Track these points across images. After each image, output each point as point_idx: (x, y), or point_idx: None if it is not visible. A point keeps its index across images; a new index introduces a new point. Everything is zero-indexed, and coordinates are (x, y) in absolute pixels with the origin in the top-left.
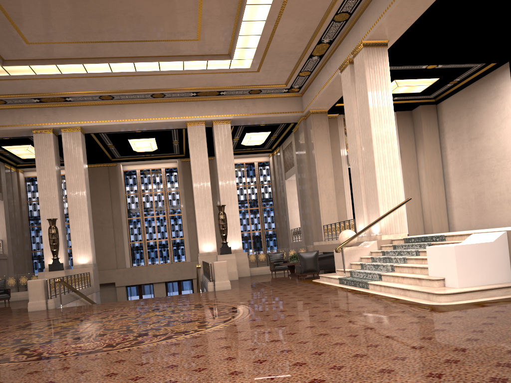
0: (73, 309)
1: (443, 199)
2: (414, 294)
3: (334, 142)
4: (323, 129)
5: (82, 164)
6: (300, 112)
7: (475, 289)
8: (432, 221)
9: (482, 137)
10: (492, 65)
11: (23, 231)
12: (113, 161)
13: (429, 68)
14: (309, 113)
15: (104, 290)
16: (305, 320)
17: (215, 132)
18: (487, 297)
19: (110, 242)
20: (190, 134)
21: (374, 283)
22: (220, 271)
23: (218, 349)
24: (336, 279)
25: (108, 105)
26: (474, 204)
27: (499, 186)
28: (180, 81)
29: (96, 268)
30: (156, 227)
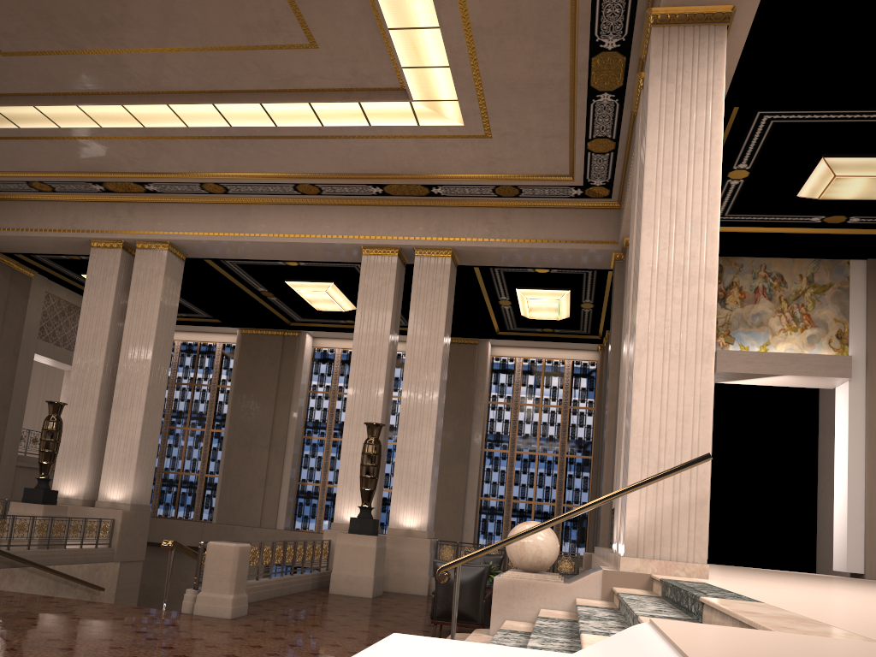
0: None
1: None
2: None
3: None
4: None
5: (155, 311)
6: (609, 244)
7: None
8: None
9: None
10: None
11: None
12: (292, 327)
13: None
14: (626, 246)
15: None
16: None
17: (415, 272)
18: None
19: (258, 474)
20: (364, 273)
21: None
22: (217, 567)
23: None
24: None
25: (222, 205)
26: None
27: None
28: (334, 156)
29: (143, 514)
30: None
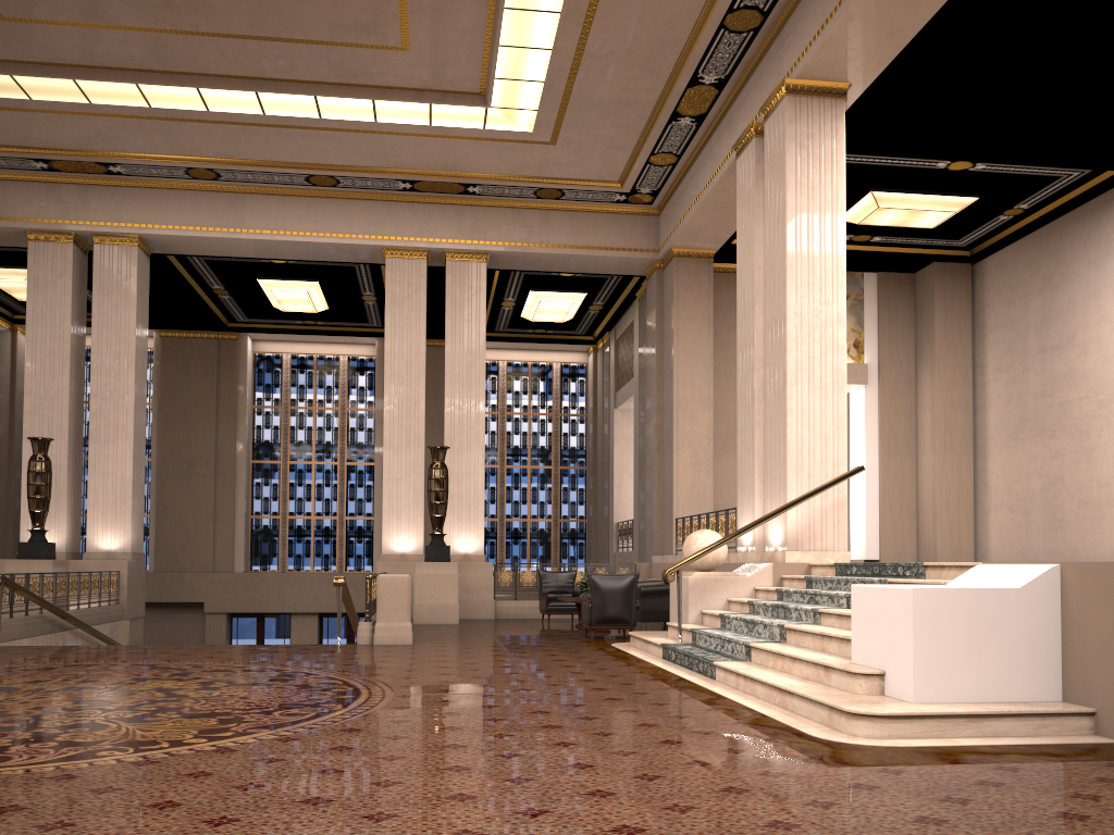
0: (11, 654)
1: (968, 486)
2: (803, 706)
3: (725, 328)
4: (699, 295)
5: (132, 322)
6: (651, 252)
7: (954, 713)
8: (938, 534)
9: (1069, 347)
10: (1106, 175)
11: (11, 465)
12: (230, 329)
13: (955, 170)
14: (671, 256)
15: (180, 618)
16: (470, 746)
17: (448, 278)
18: (986, 736)
19: (203, 509)
20: (390, 278)
21: (725, 665)
22: (392, 597)
23: (139, 808)
24: (658, 647)
25: (207, 194)
26: (1037, 503)
27: (1098, 466)
28: (371, 150)
29: (141, 563)
30: (315, 488)
